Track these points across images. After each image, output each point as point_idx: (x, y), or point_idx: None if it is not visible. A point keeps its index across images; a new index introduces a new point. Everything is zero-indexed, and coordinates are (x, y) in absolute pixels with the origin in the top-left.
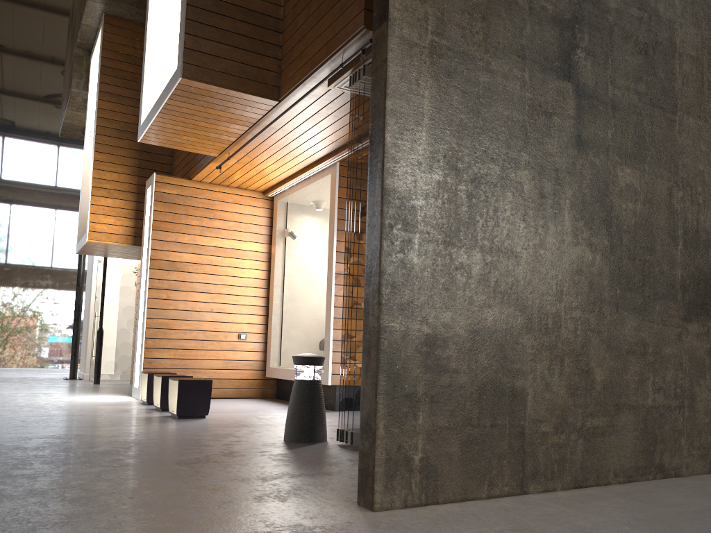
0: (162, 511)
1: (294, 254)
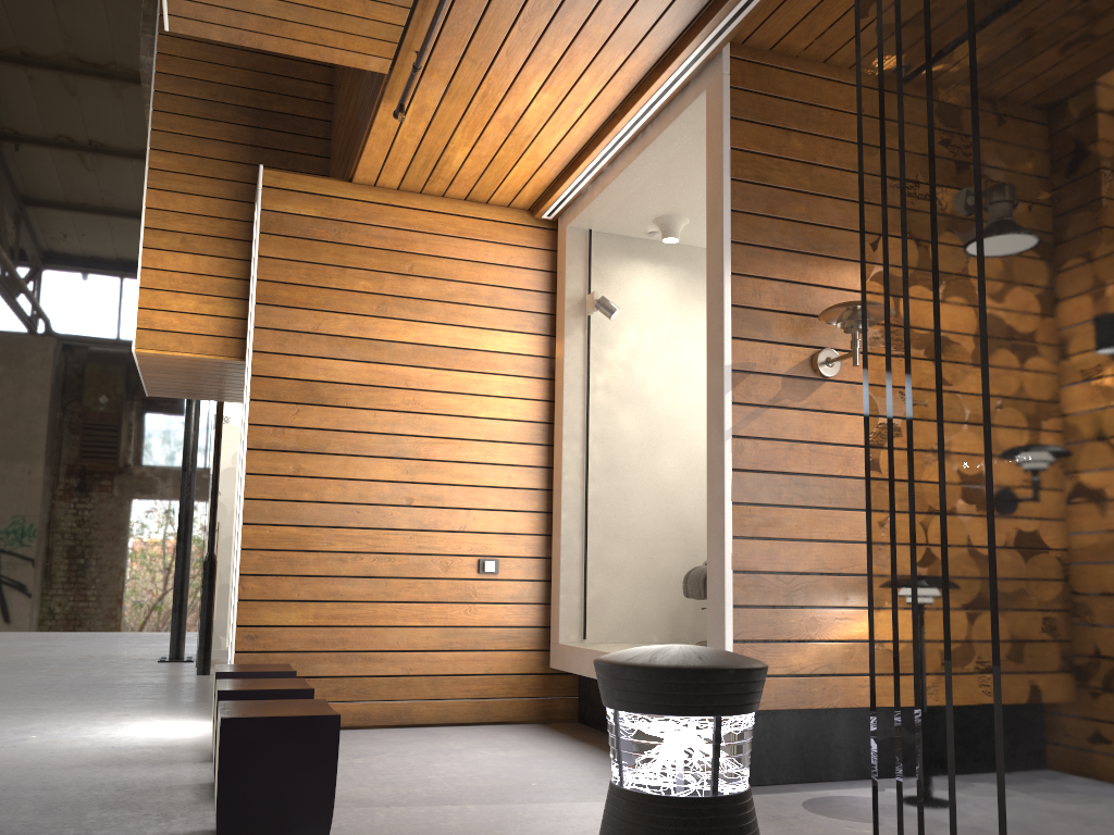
0: None
1: (611, 357)
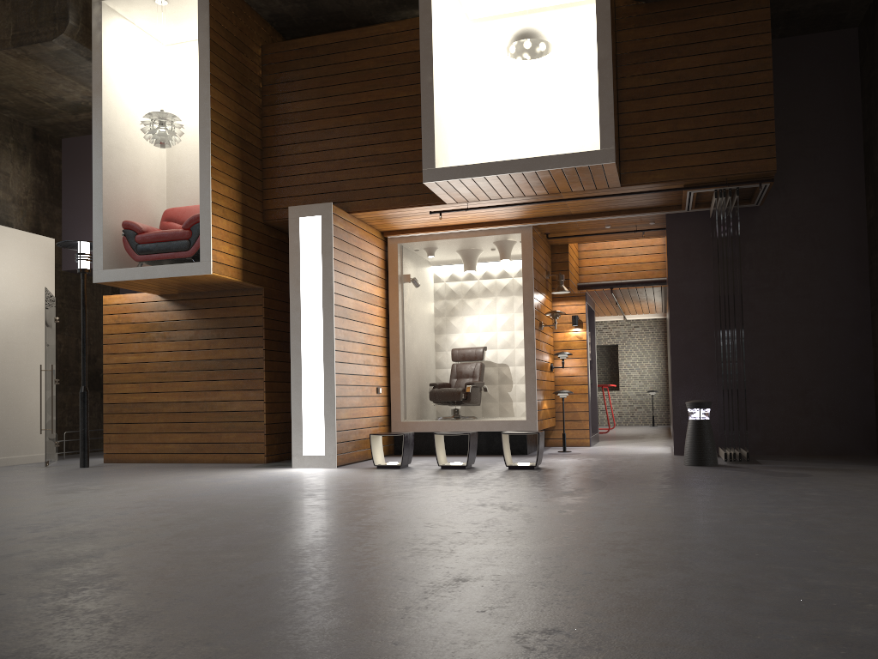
0: None
1: (405, 301)
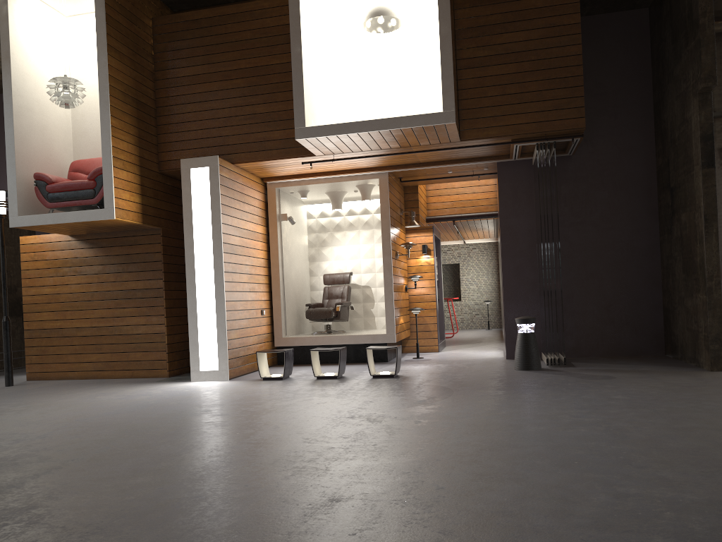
0: (715, 382)
1: (283, 236)
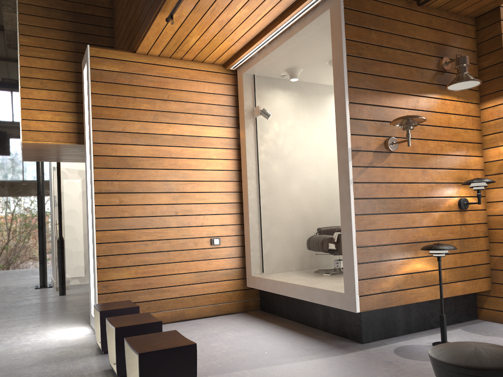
0: None
1: (267, 137)
